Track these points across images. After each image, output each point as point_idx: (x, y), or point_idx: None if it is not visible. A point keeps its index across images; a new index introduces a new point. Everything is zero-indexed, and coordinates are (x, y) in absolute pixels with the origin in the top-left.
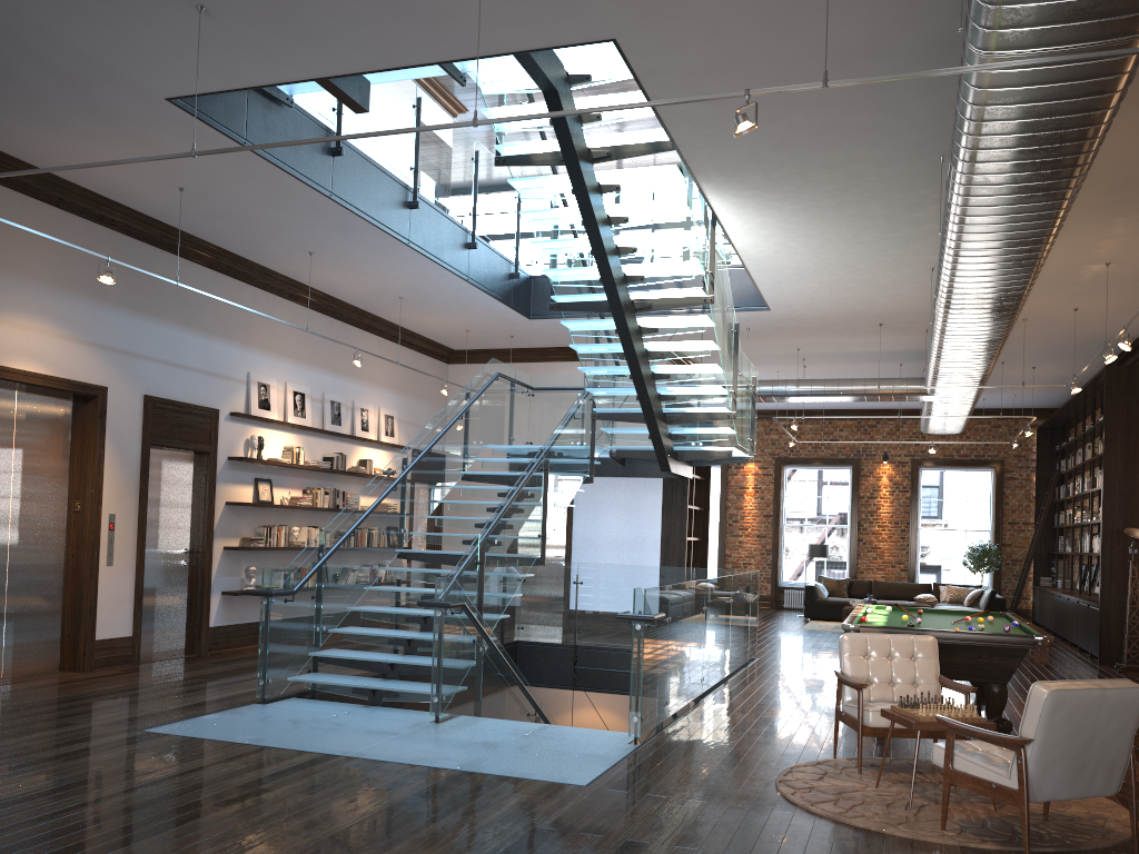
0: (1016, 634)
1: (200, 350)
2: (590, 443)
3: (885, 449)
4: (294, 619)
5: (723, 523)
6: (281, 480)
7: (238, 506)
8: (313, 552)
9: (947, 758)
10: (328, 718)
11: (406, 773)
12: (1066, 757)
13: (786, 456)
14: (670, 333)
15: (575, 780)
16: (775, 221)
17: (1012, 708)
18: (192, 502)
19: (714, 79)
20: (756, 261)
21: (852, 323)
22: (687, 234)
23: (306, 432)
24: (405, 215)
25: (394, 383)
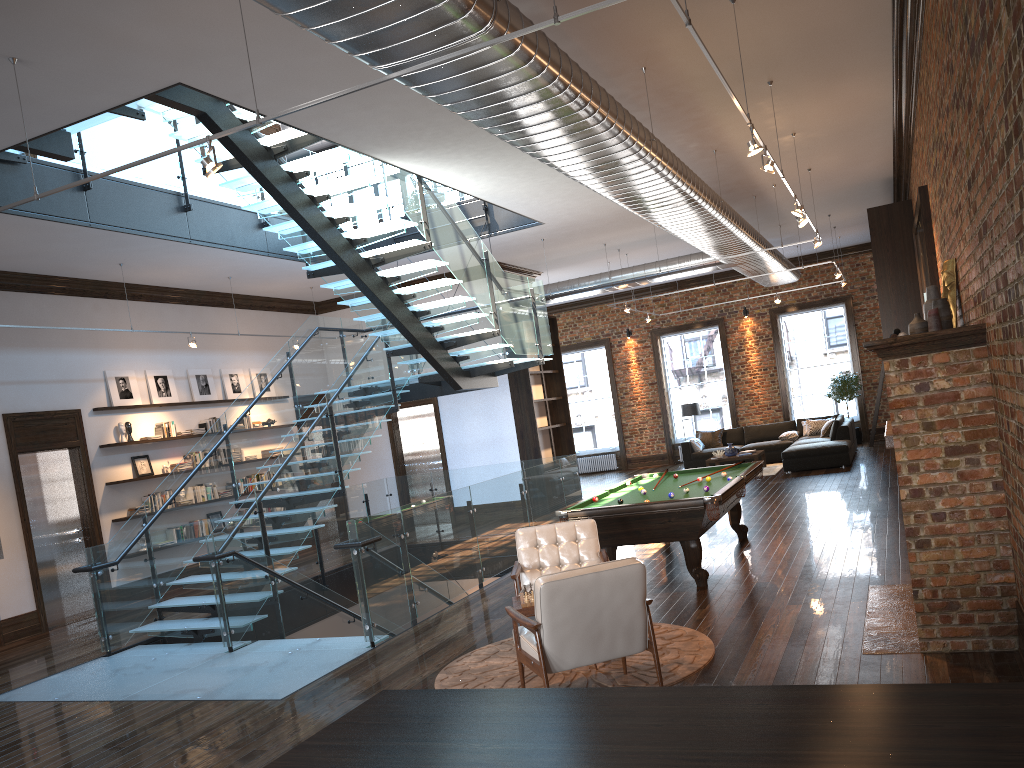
0: (690, 498)
1: (51, 364)
2: (390, 377)
3: (745, 305)
4: (126, 583)
5: (615, 397)
6: (159, 453)
7: (119, 484)
8: (134, 524)
9: (515, 641)
10: (145, 663)
11: (149, 710)
12: (578, 632)
13: (660, 327)
14: (410, 278)
15: (280, 694)
16: (468, 166)
17: (753, 548)
18: (76, 489)
19: (293, 89)
20: (489, 195)
21: (627, 217)
22: (380, 198)
23: (176, 407)
24: (181, 218)
25: (261, 344)
